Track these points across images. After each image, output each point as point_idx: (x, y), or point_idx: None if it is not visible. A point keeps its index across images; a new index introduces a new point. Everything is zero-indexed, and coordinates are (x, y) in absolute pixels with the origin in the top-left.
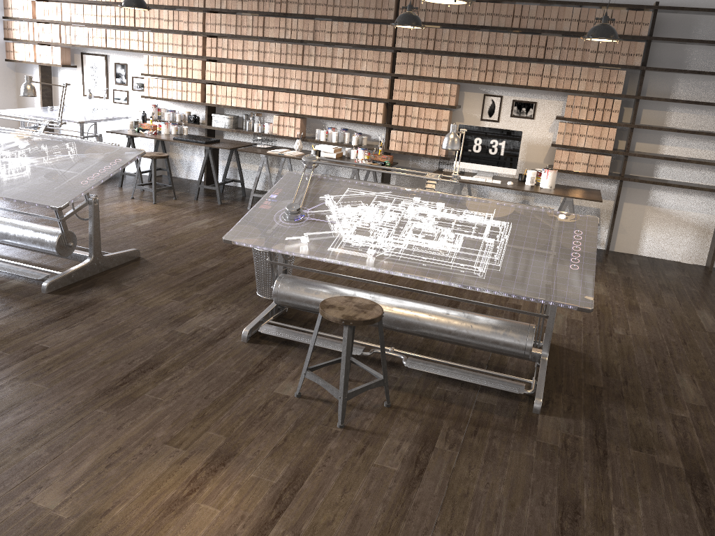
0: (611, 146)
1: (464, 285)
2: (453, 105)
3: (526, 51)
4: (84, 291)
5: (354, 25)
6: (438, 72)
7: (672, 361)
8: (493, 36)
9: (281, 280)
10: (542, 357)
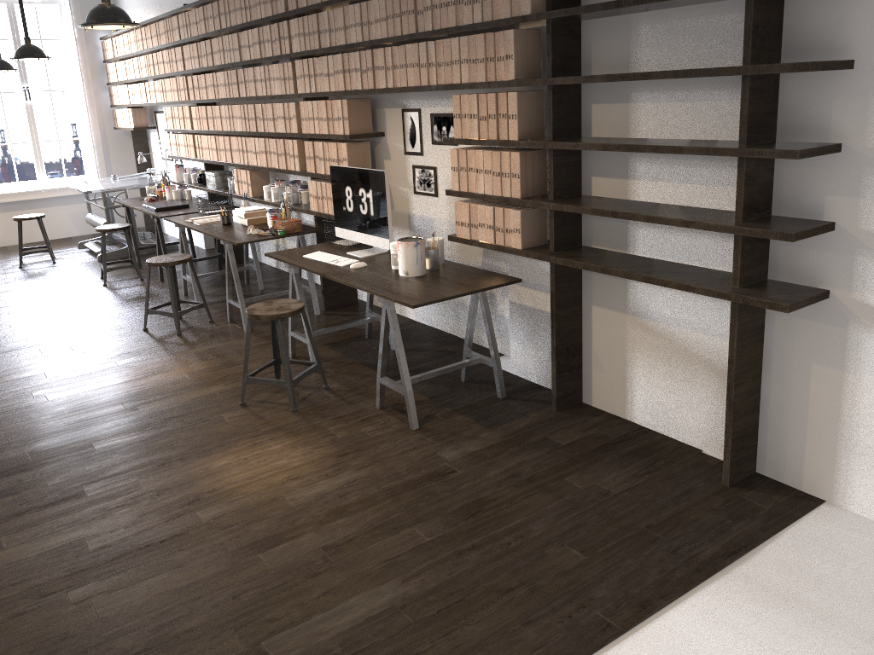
0: (517, 189)
1: None
2: (348, 133)
3: (398, 24)
4: None
5: (261, 30)
6: (328, 84)
7: None
8: (364, 9)
9: None
10: None
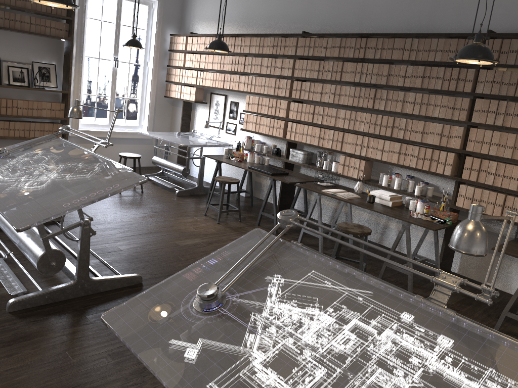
0: None
1: None
2: None
3: None
4: (42, 317)
5: (430, 69)
6: None
7: None
8: None
9: None
10: None
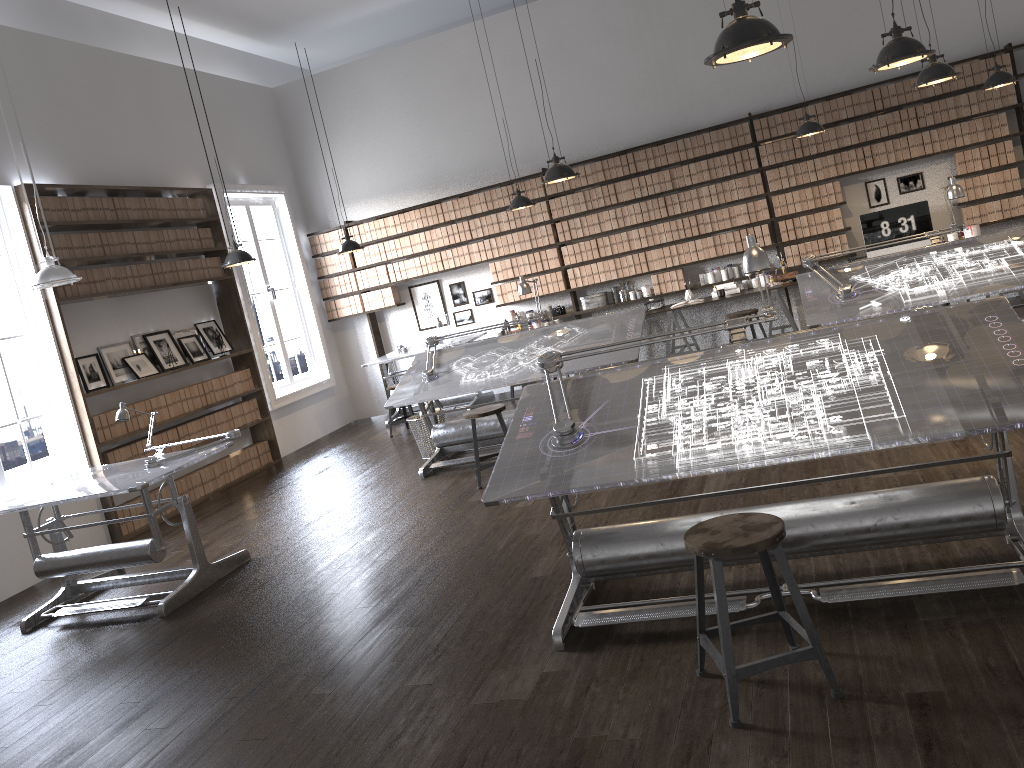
0: (1018, 185)
1: None
2: (841, 201)
3: (899, 127)
4: None
5: (712, 160)
6: (815, 176)
7: None
8: (860, 124)
9: None
10: None
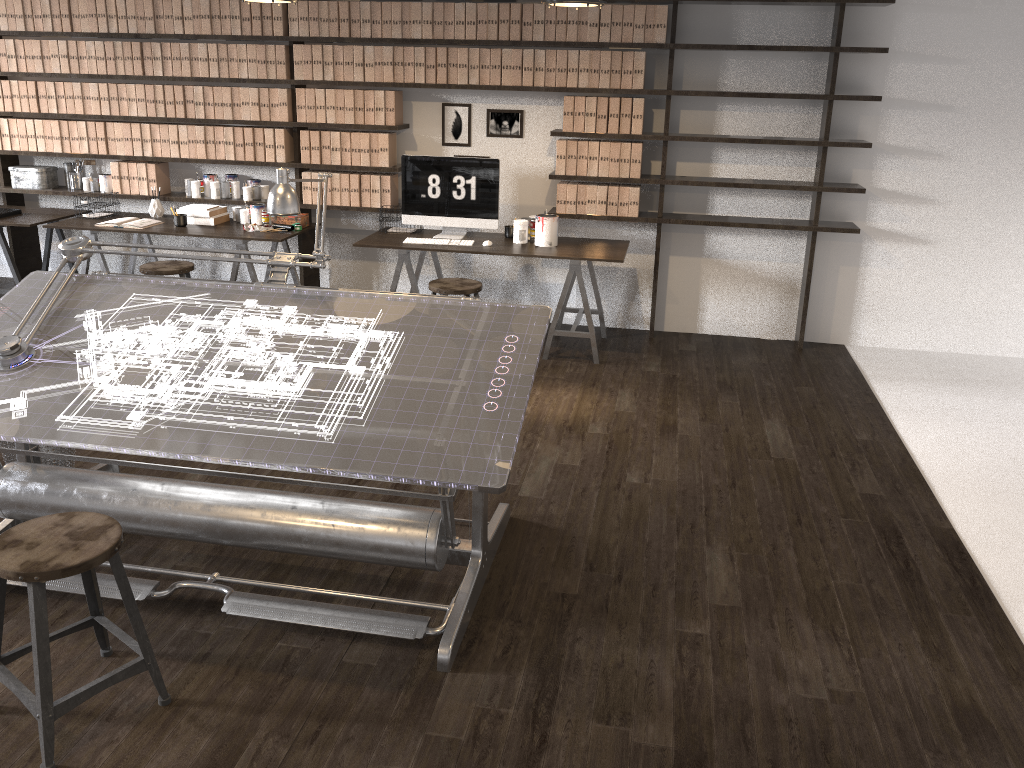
0: (637, 171)
1: (287, 465)
2: (393, 124)
3: (493, 30)
4: None
5: (218, 4)
6: (362, 74)
7: (705, 523)
8: (439, 9)
9: (5, 475)
10: (472, 558)
